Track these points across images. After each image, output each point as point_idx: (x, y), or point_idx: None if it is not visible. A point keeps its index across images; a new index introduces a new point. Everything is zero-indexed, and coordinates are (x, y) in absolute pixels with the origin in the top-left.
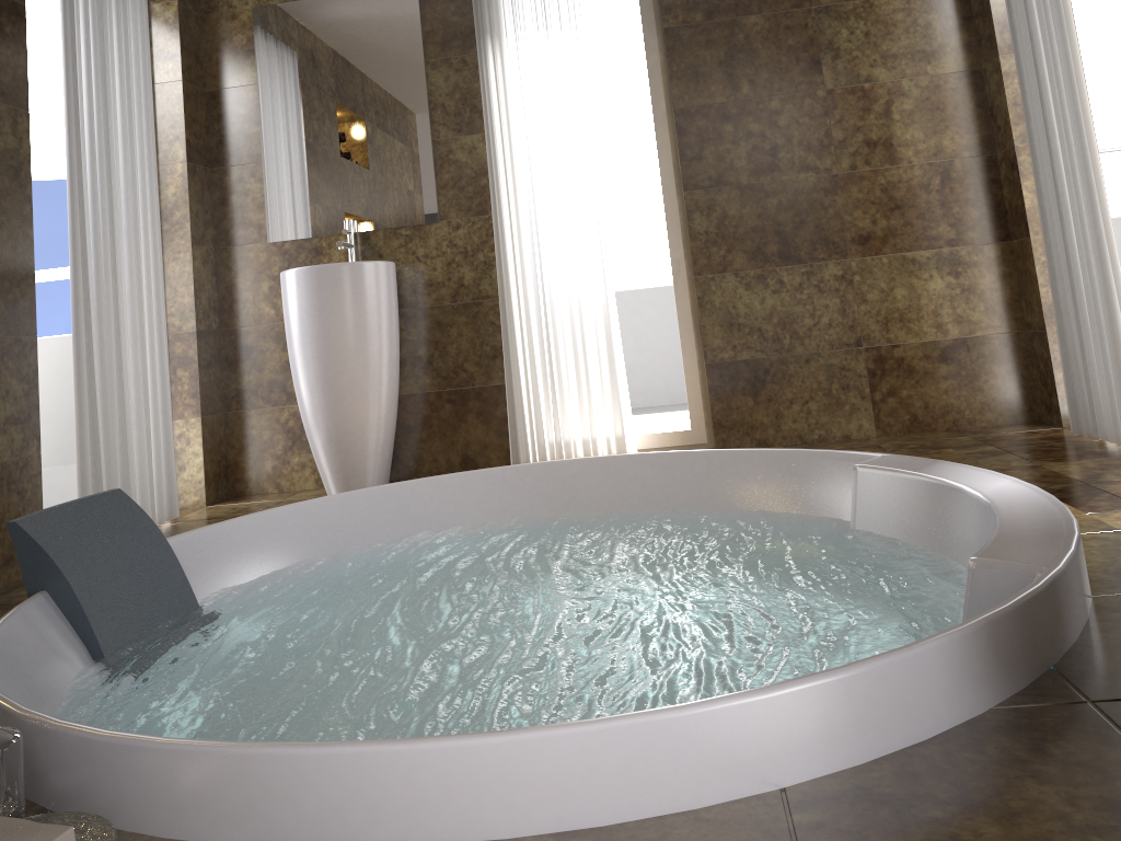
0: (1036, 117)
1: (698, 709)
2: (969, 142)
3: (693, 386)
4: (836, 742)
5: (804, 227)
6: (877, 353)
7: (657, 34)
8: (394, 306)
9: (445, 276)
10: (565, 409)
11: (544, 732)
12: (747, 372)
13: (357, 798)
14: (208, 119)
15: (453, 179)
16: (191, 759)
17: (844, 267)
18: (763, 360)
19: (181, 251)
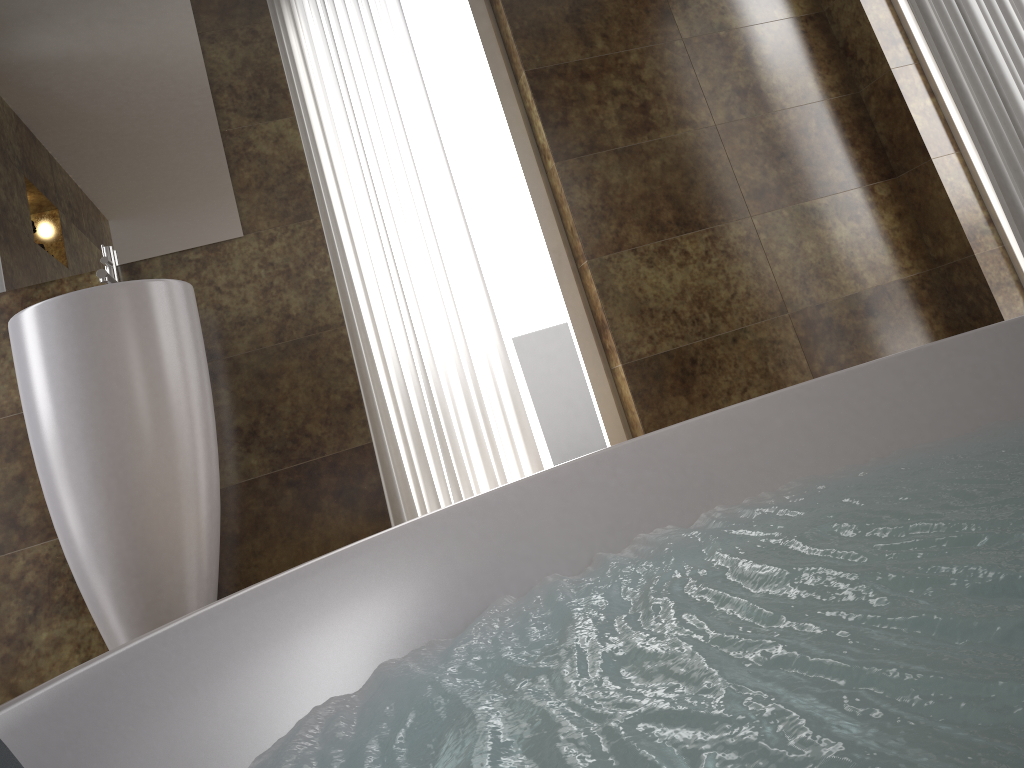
0: (942, 11)
1: None
2: (832, 83)
3: (605, 400)
4: None
5: (695, 187)
6: (804, 317)
7: None
8: (203, 347)
9: (261, 308)
10: (462, 457)
11: None
12: (672, 366)
13: None
14: None
15: (257, 177)
16: None
17: (747, 226)
18: (687, 348)
19: None
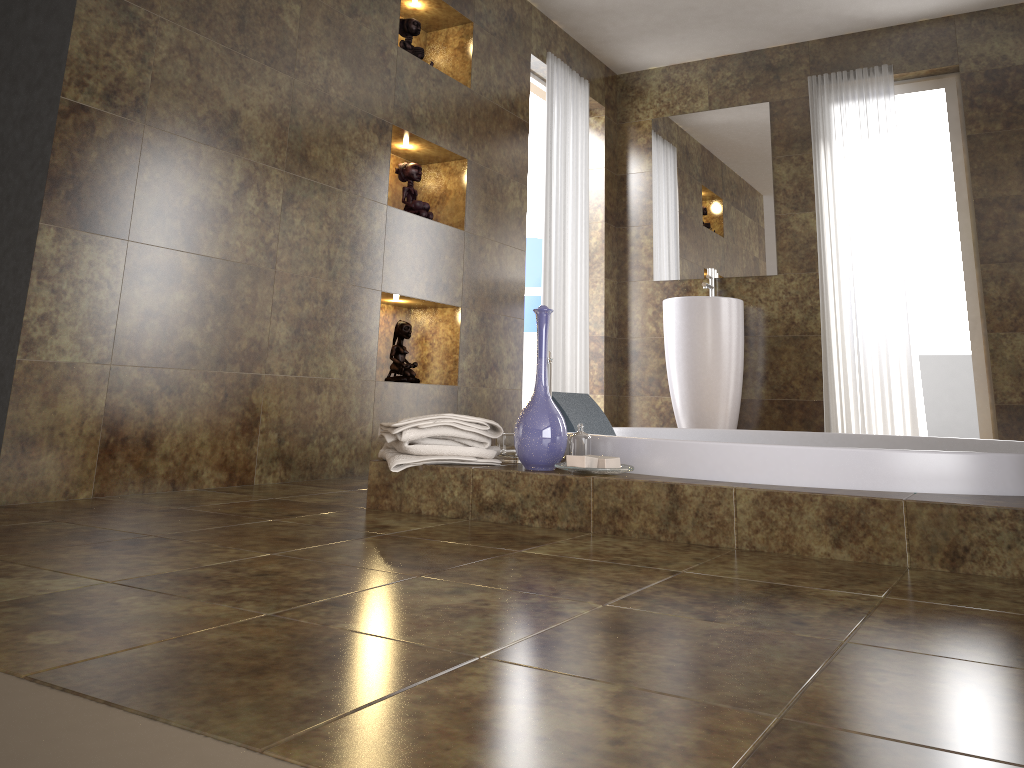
0: None
1: (876, 450)
2: None
3: (985, 422)
4: (945, 481)
5: None
6: None
7: (962, 139)
8: (741, 331)
9: (779, 315)
10: (871, 425)
11: (807, 447)
12: None
13: (728, 463)
14: (618, 194)
15: (789, 244)
16: (661, 444)
17: None
18: None
19: (597, 281)
